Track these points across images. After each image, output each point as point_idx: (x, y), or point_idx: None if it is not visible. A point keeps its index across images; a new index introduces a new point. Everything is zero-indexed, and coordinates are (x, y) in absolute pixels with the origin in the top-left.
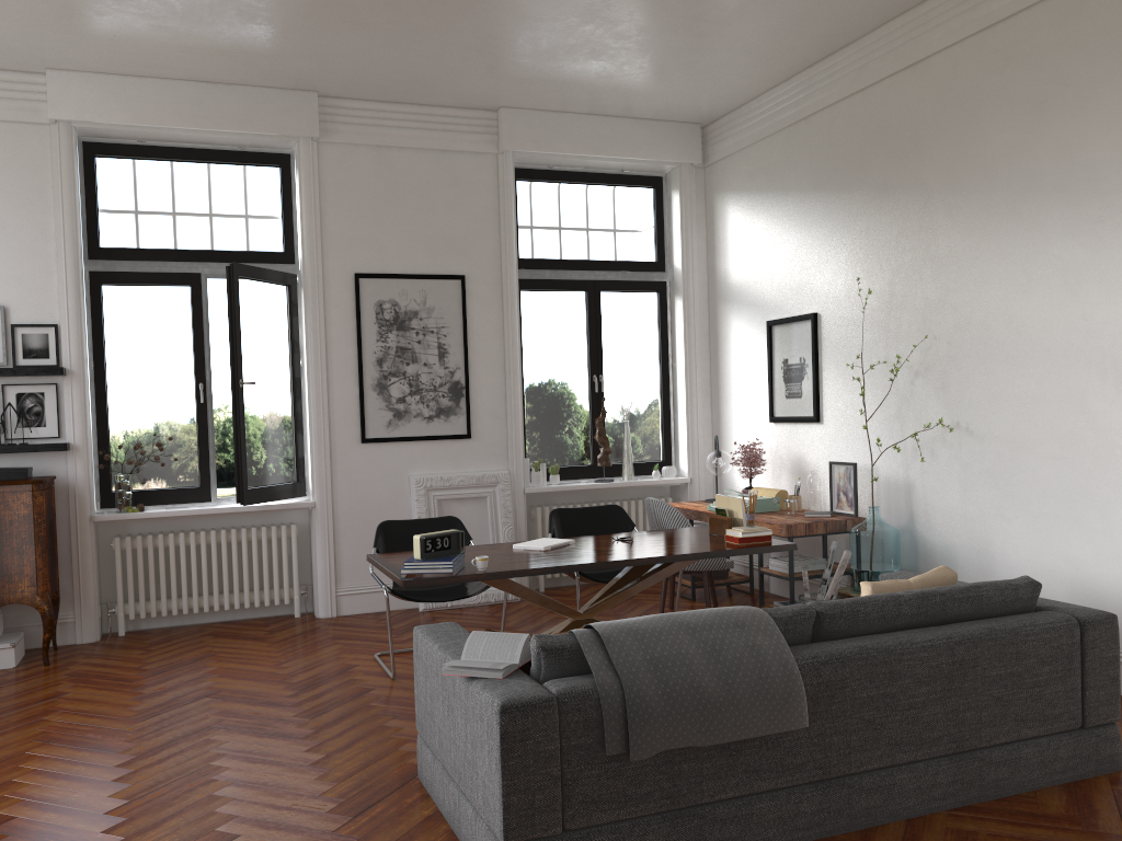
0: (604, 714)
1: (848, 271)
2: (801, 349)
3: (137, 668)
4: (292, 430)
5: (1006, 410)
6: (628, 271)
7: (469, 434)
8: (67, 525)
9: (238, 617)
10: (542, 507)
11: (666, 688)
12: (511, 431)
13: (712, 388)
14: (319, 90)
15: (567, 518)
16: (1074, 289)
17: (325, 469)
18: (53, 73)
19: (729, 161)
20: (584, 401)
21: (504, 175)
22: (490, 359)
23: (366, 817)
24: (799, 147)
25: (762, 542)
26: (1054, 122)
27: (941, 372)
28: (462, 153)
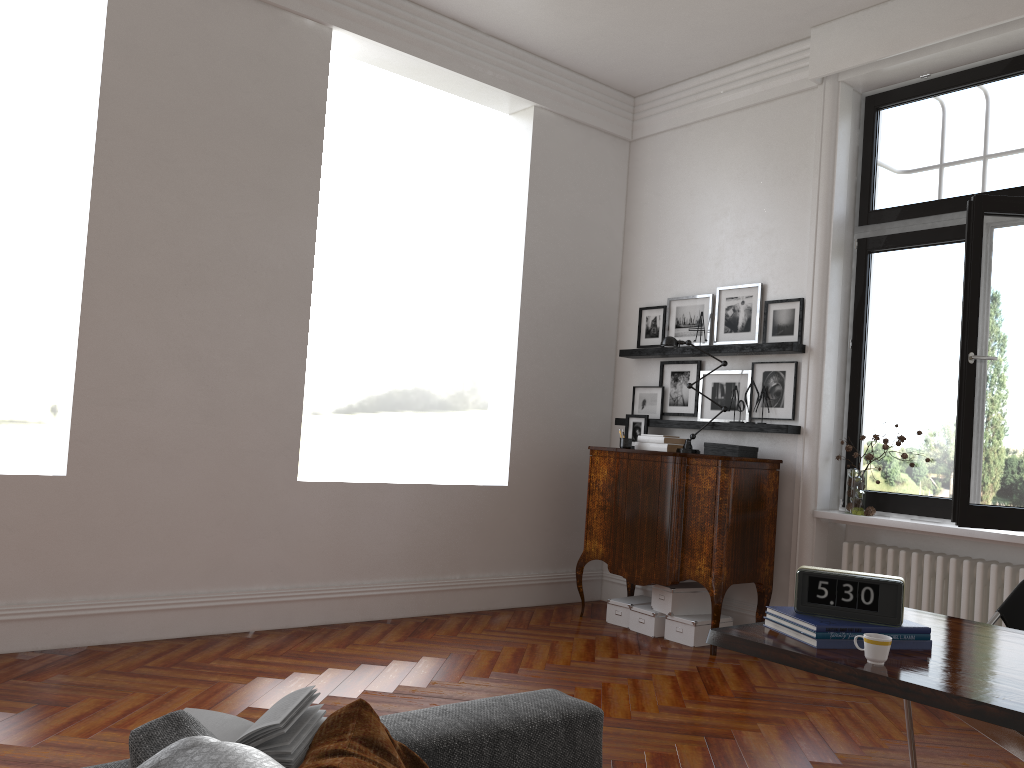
0: None
1: None
2: None
3: (752, 686)
4: None
5: None
6: None
7: None
8: (791, 516)
9: None
10: None
11: None
12: None
13: None
14: None
15: None
16: None
17: None
18: (815, 31)
19: None
20: None
21: None
22: None
23: None
24: None
25: None
26: None
27: None
28: None
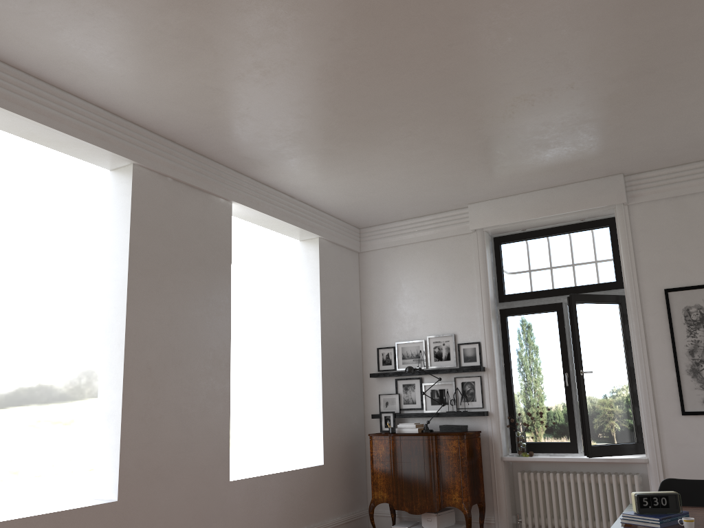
0: None
1: None
2: None
3: None
4: (629, 405)
5: None
6: None
7: None
8: (489, 461)
9: None
10: None
11: None
12: None
13: None
14: (623, 172)
15: None
16: None
17: (653, 434)
18: (471, 206)
19: None
20: None
21: None
22: None
23: None
24: None
25: None
26: None
27: None
28: None
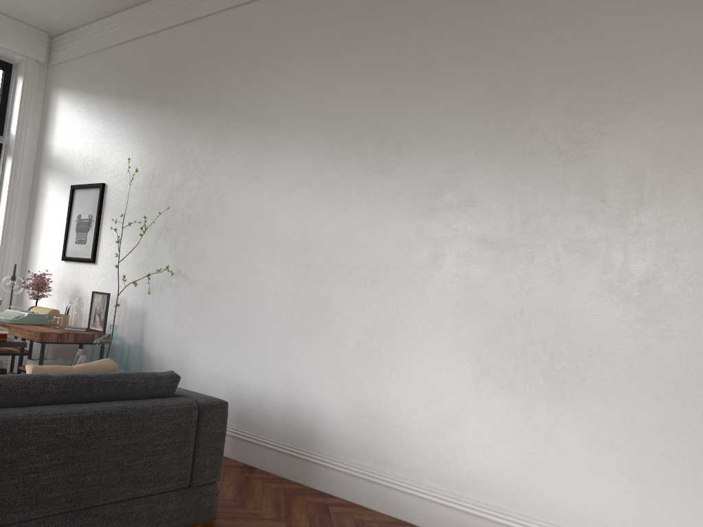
0: None
1: (129, 156)
2: (91, 209)
3: None
4: None
5: (209, 264)
6: None
7: None
8: None
9: None
10: None
11: None
12: None
13: (27, 231)
14: None
15: None
16: (257, 187)
17: None
18: None
19: (65, 65)
20: None
21: None
22: None
23: None
24: (112, 64)
25: None
26: (261, 76)
27: (175, 235)
28: None
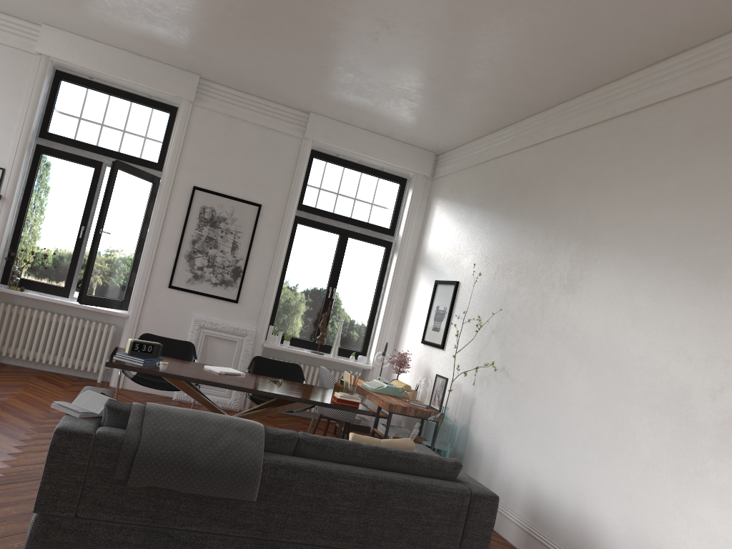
0: (121, 453)
1: (479, 260)
2: (446, 302)
3: None
4: (129, 269)
5: (527, 365)
6: (369, 229)
7: (237, 300)
8: None
9: (64, 372)
10: (274, 358)
11: (168, 450)
12: (264, 306)
13: (402, 314)
14: (201, 74)
15: (263, 363)
16: (574, 299)
17: (141, 297)
18: (45, 27)
19: (444, 179)
20: (320, 301)
21: (303, 152)
22: (263, 259)
23: (5, 487)
24: (476, 179)
25: (352, 405)
26: (589, 195)
27: (504, 334)
28: (281, 133)
